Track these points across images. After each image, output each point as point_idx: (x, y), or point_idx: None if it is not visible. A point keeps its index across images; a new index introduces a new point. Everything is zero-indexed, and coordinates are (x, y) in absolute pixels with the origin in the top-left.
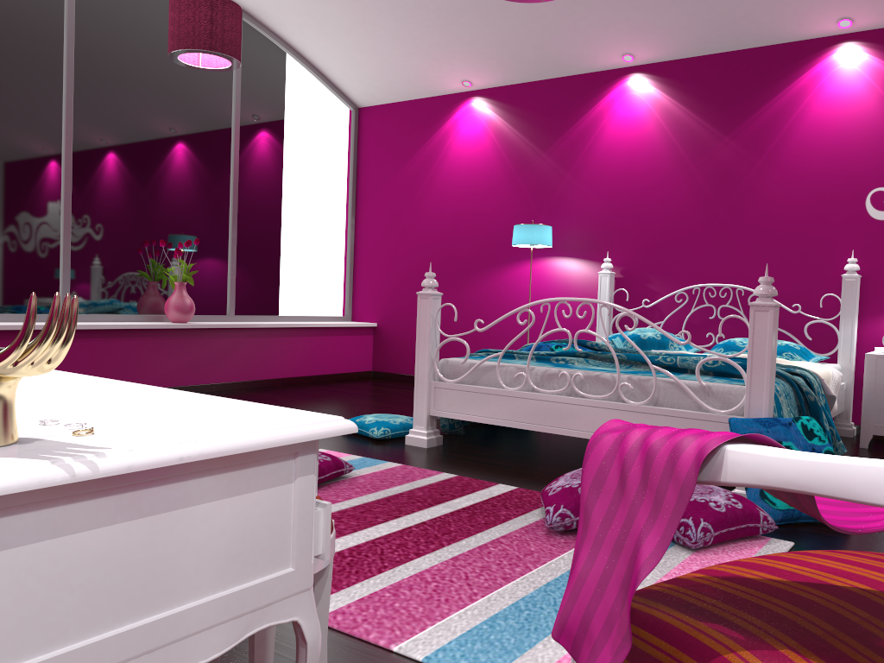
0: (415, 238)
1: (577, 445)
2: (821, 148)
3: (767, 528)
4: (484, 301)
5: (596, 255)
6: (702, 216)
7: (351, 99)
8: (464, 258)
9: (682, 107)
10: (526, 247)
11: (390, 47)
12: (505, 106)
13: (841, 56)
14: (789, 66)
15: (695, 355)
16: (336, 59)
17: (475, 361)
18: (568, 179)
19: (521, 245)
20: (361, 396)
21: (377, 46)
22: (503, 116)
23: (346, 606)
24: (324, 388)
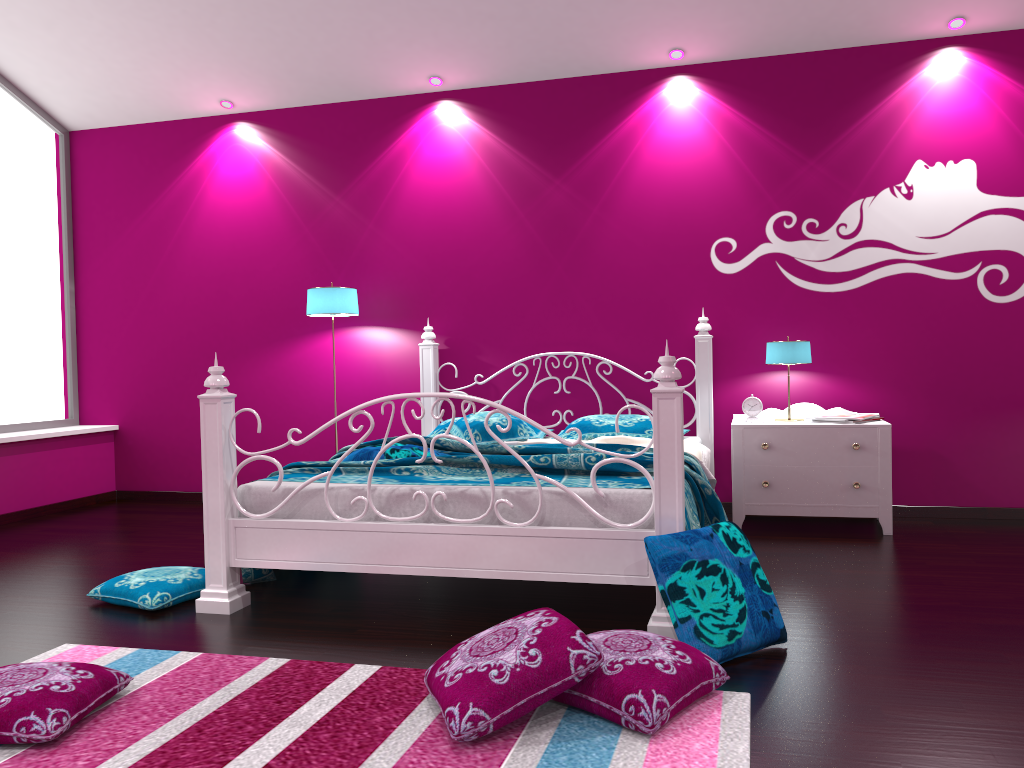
0: (168, 308)
1: (430, 577)
2: (661, 193)
3: (720, 681)
4: (271, 387)
5: (413, 322)
6: (536, 272)
7: (58, 119)
8: (240, 332)
9: (504, 143)
10: (324, 316)
11: (115, 49)
12: (281, 135)
13: (674, 91)
14: (620, 99)
15: (557, 444)
16: (31, 63)
17: (290, 484)
18: (371, 228)
19: (319, 314)
20: (108, 534)
21: (95, 47)
22: (280, 148)
23: None
24: (47, 526)
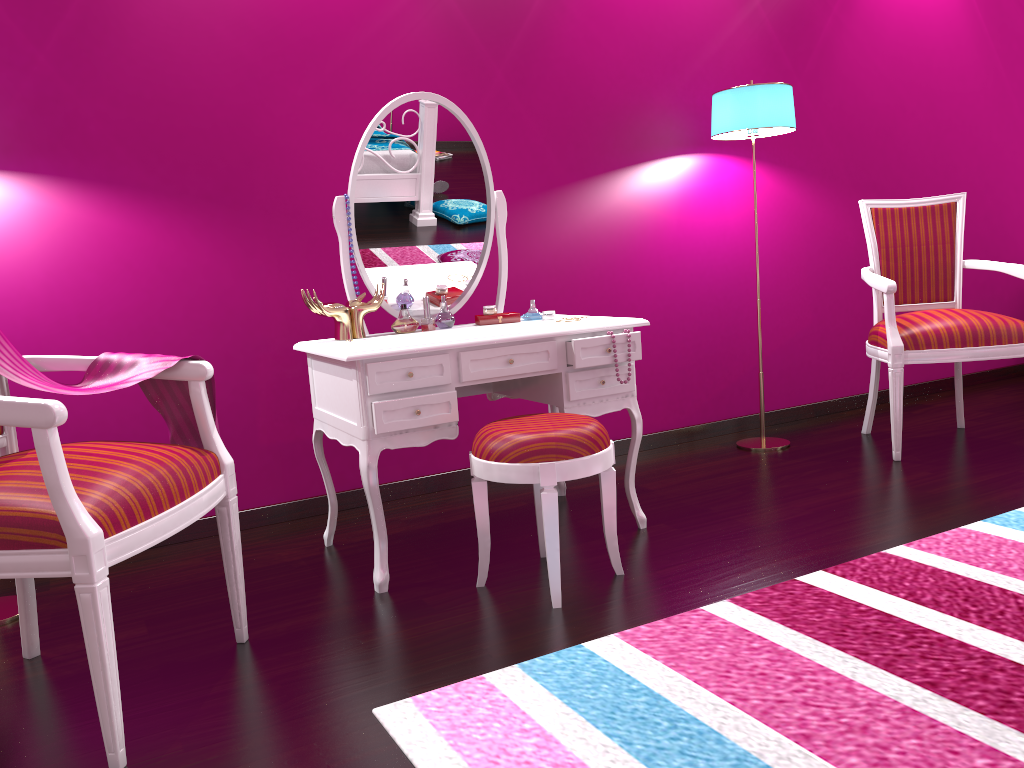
0: None
1: None
2: None
3: None
4: None
5: None
6: None
7: None
8: None
9: None
10: None
11: None
12: None
13: None
14: None
15: None
16: None
17: None
18: None
19: None
20: None
21: None
22: None
23: (725, 621)
24: None
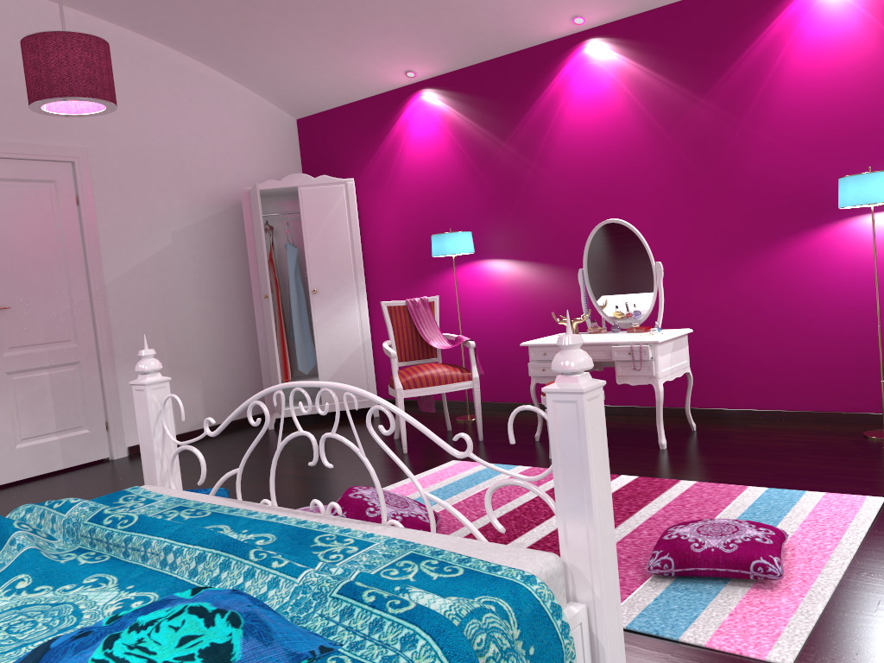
0: None
1: None
2: None
3: None
4: None
5: None
6: None
7: None
8: None
9: None
10: None
11: None
12: None
13: None
14: None
15: None
16: None
17: (472, 542)
18: None
19: None
20: None
21: None
22: None
23: None
24: None
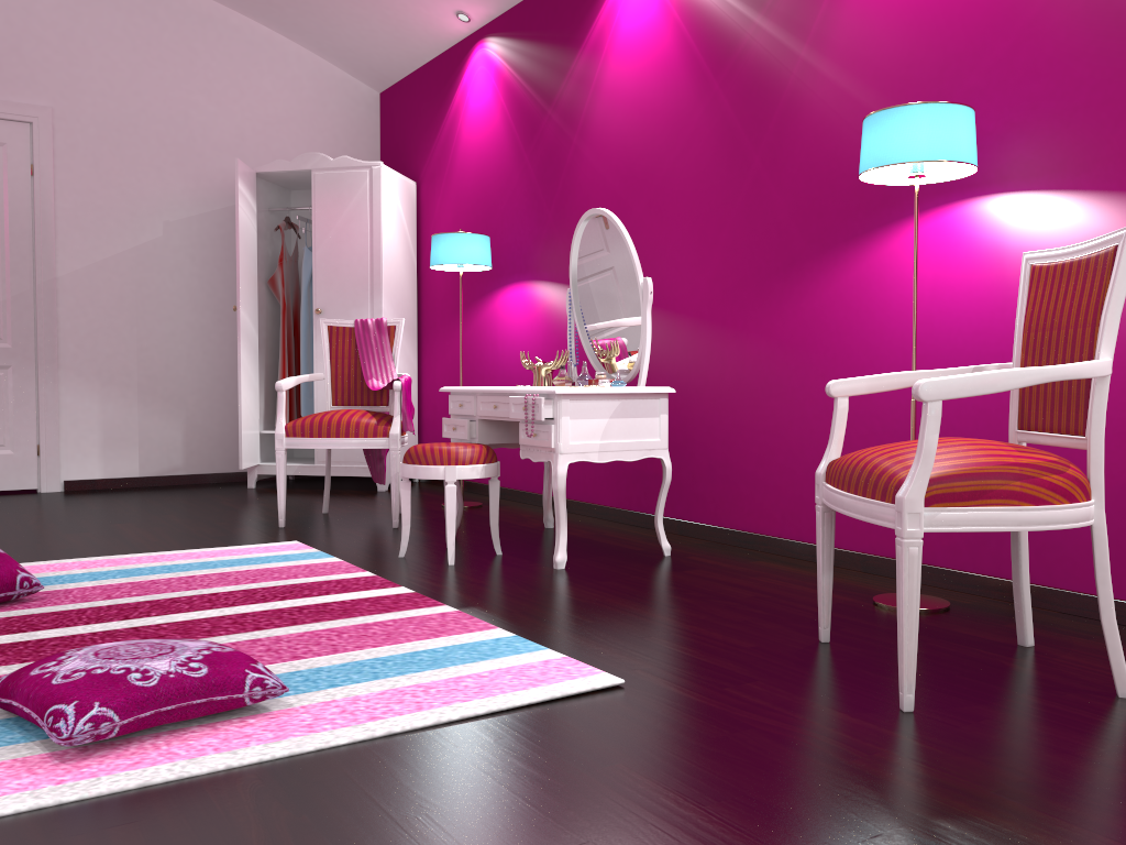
0: None
1: None
2: None
3: None
4: None
5: None
6: None
7: None
8: None
9: None
10: None
11: None
12: None
13: None
14: None
15: None
16: None
17: None
18: None
19: None
20: None
21: None
22: None
23: (340, 574)
24: None
